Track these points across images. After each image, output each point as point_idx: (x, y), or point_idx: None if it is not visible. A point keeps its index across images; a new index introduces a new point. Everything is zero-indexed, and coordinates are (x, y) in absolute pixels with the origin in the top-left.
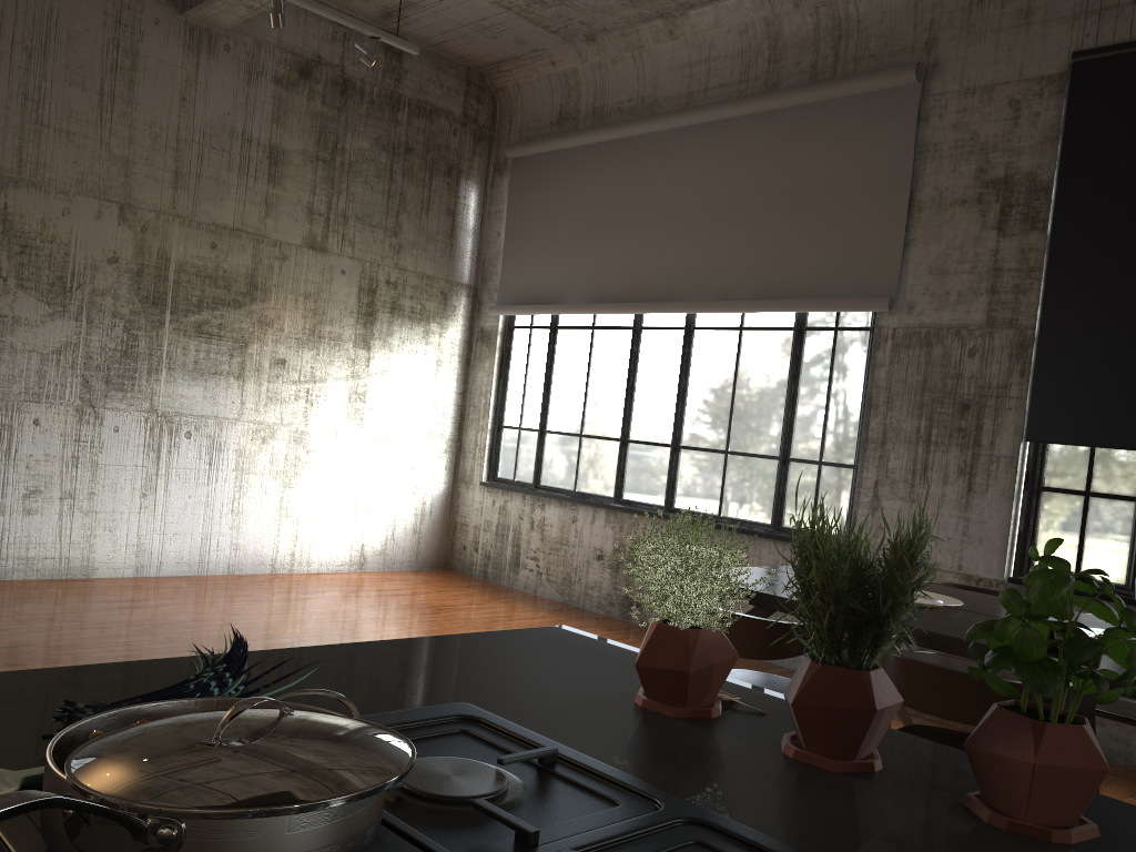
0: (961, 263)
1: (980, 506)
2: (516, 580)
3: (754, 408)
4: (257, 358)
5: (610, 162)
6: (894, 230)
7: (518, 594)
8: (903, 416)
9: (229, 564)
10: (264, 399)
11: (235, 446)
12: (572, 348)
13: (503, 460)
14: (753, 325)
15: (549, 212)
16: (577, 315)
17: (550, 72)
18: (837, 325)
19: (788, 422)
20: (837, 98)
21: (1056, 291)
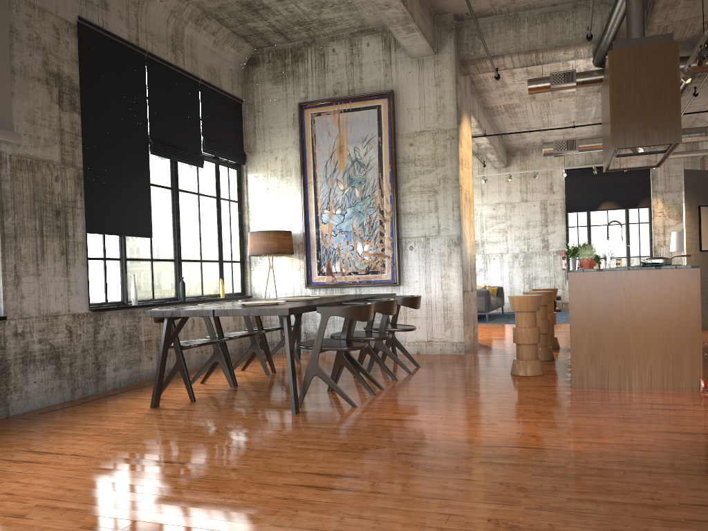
0: (43, 120)
1: (73, 272)
2: None
3: None
4: None
5: None
6: (4, 82)
7: None
8: (25, 218)
9: None
10: None
11: None
12: None
13: None
14: None
15: None
16: None
17: None
18: None
19: None
20: None
21: (87, 150)
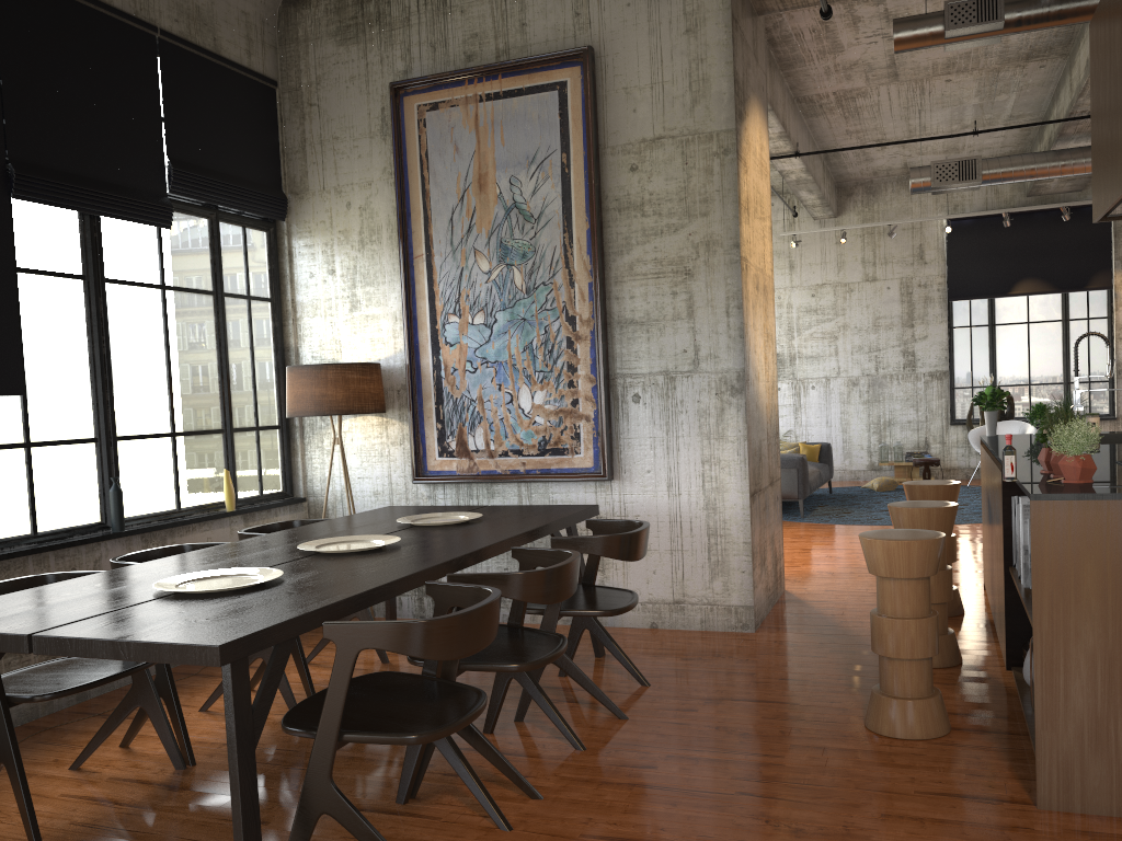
0: None
1: None
2: None
3: None
4: None
5: None
6: None
7: None
8: None
9: None
10: None
11: None
12: None
13: None
14: None
15: None
16: None
17: None
18: None
19: None
20: None
21: None
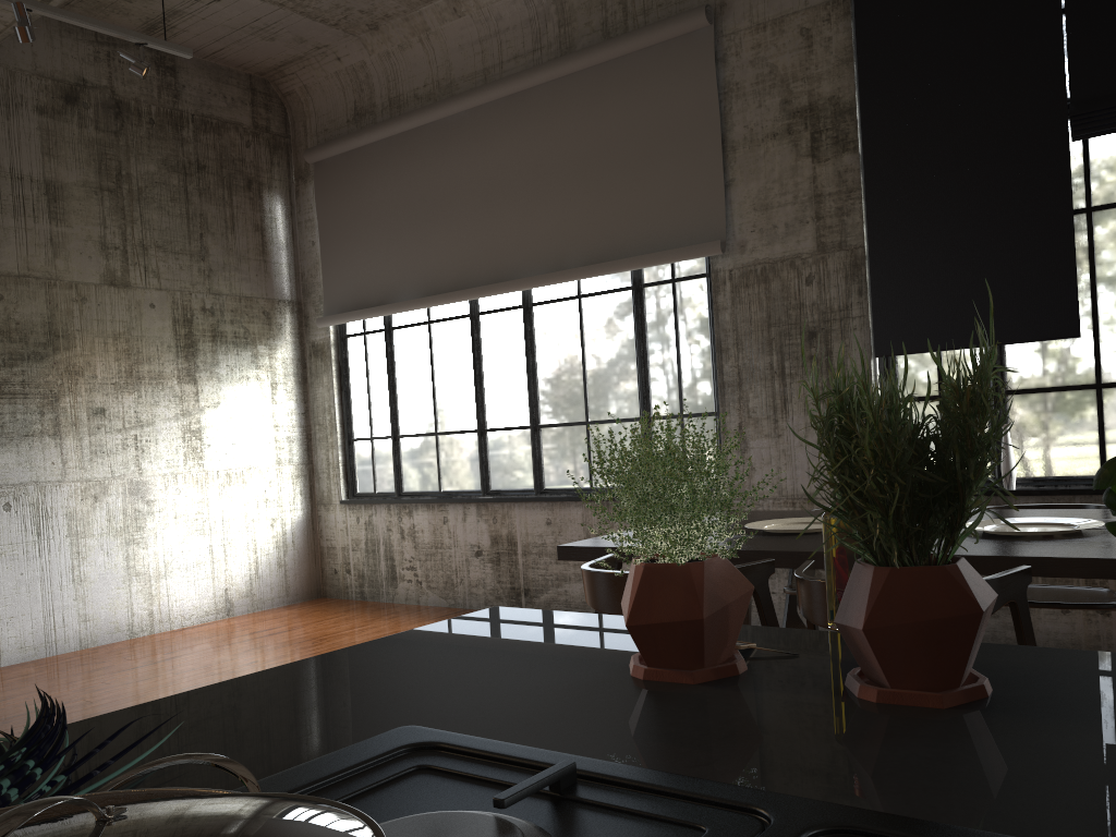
0: (783, 195)
1: None
2: (396, 594)
3: (607, 374)
4: (73, 411)
5: (417, 151)
6: (713, 173)
7: (401, 607)
8: (754, 355)
9: (80, 638)
10: (88, 454)
11: (64, 510)
12: (412, 347)
13: (360, 475)
14: (591, 291)
15: (362, 212)
16: (410, 312)
17: (338, 69)
18: (673, 277)
19: (643, 381)
20: (633, 51)
21: (878, 207)
